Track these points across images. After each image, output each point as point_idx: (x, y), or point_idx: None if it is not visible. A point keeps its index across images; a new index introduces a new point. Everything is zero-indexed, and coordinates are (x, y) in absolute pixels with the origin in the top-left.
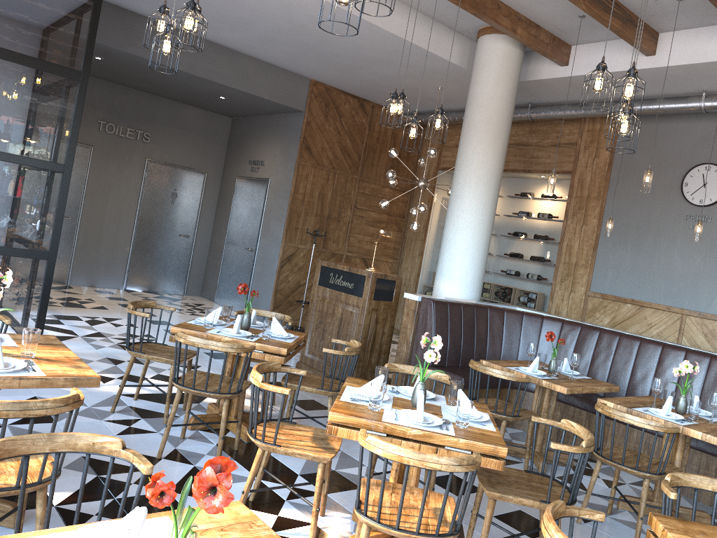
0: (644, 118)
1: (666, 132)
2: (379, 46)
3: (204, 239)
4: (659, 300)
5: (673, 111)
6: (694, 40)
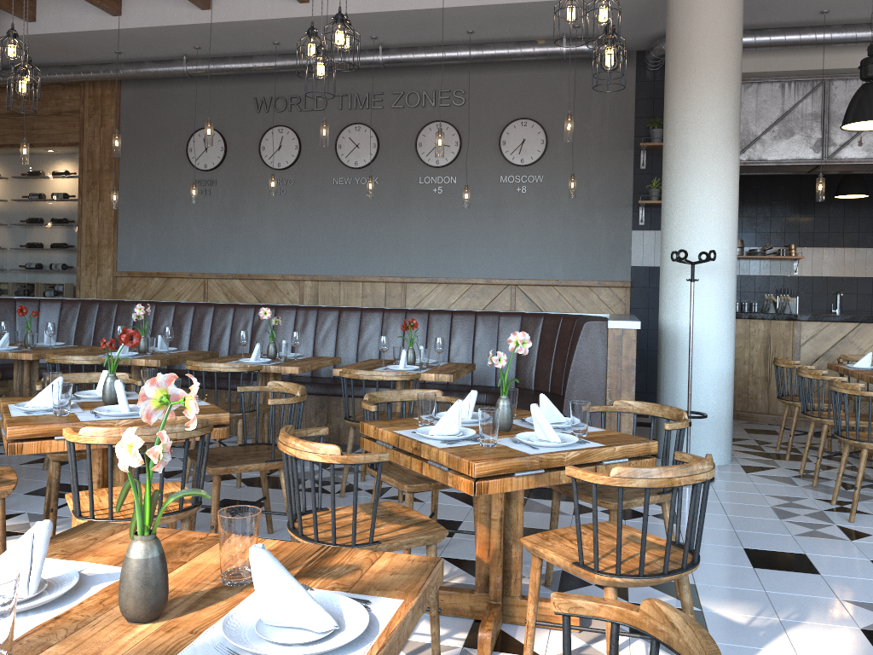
0: (144, 82)
1: (166, 97)
2: None
3: None
4: (184, 269)
5: (161, 74)
6: (155, 3)
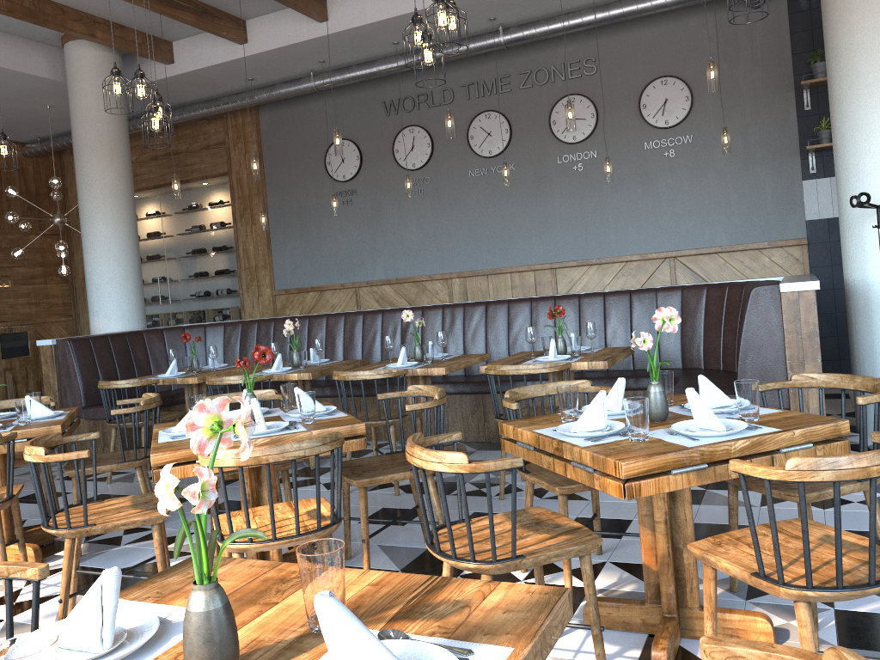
0: (279, 104)
1: (300, 115)
2: None
3: None
4: (335, 281)
5: (292, 94)
6: (276, 25)
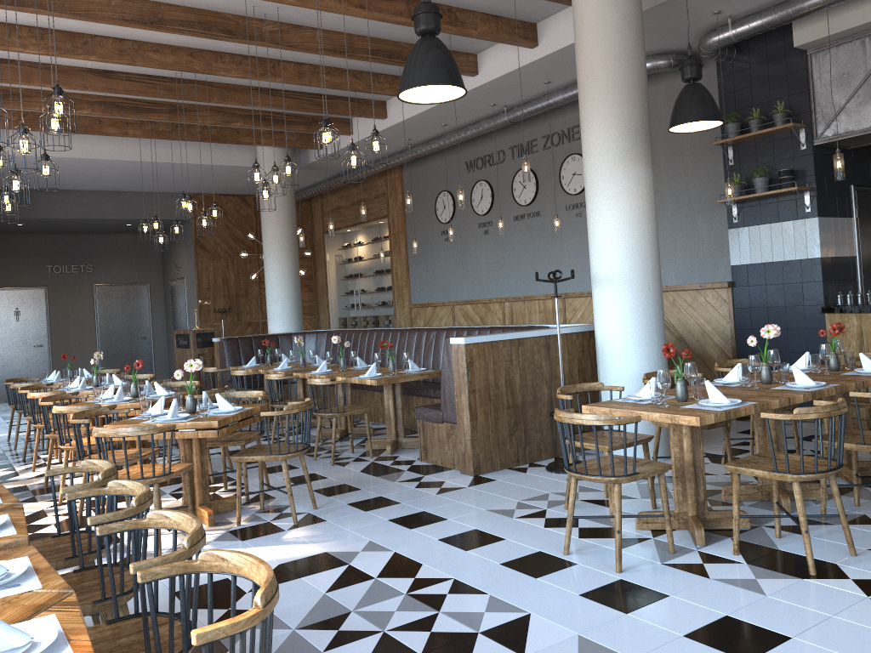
0: (412, 164)
1: (423, 172)
2: (193, 170)
3: (161, 336)
4: (442, 299)
5: (401, 161)
6: (365, 121)
